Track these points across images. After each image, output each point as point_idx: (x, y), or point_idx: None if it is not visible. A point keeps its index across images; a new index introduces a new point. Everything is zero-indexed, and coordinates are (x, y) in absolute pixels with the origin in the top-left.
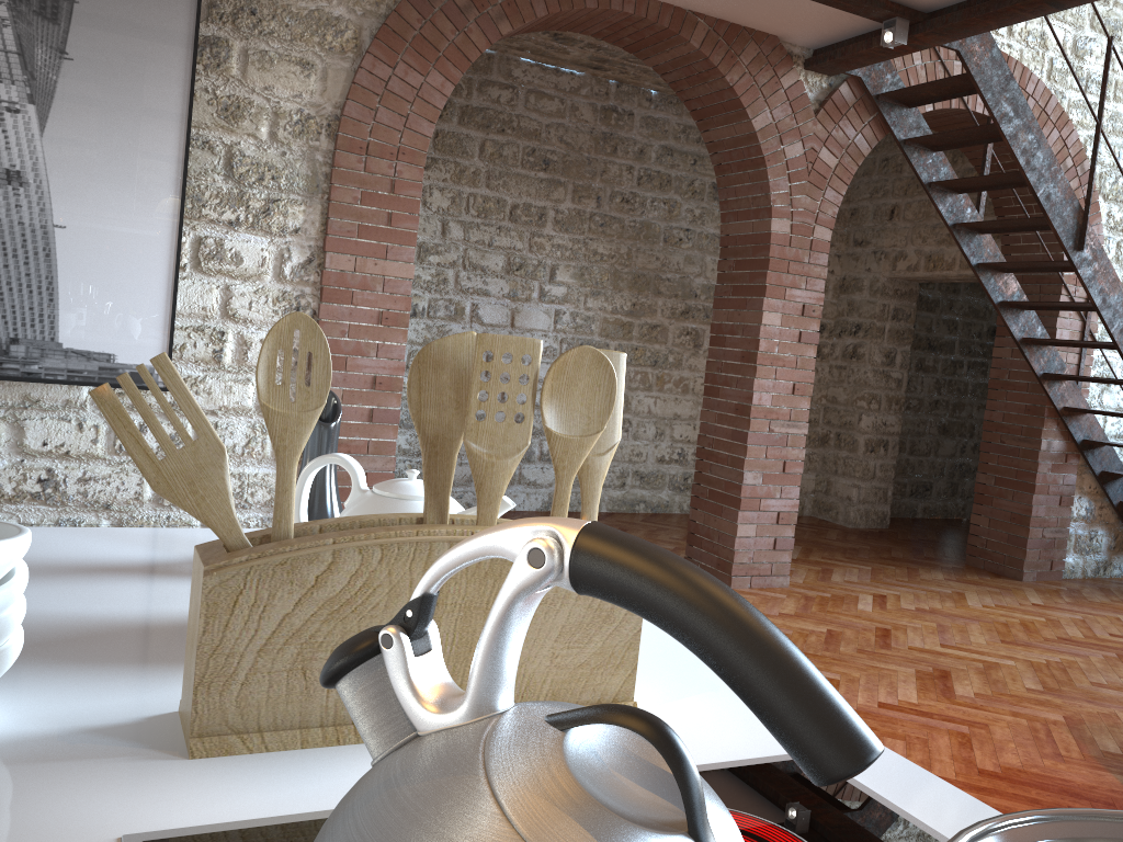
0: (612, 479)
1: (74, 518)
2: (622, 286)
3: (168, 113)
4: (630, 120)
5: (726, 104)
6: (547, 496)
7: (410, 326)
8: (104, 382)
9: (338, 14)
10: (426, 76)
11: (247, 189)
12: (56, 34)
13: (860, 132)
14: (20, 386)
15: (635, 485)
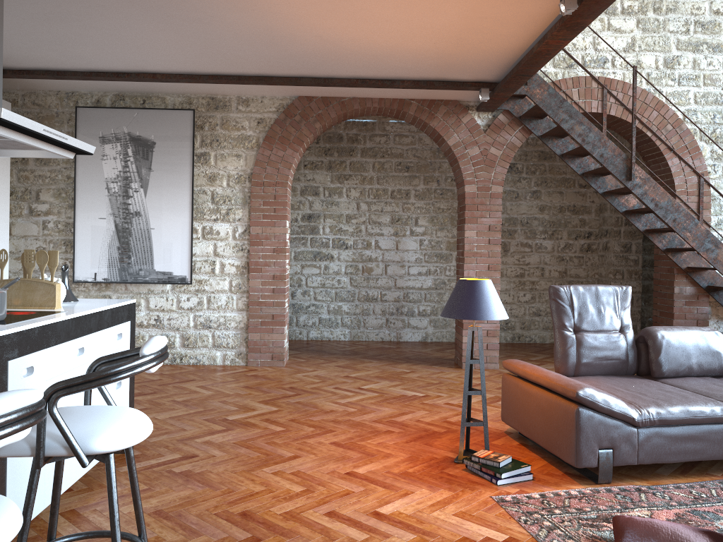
0: None
1: (167, 333)
2: (456, 223)
3: (185, 183)
4: None
5: (437, 135)
6: (424, 333)
7: (345, 253)
8: (169, 282)
9: (249, 134)
10: (285, 151)
11: (220, 206)
12: (148, 163)
13: (514, 135)
14: (147, 286)
15: None
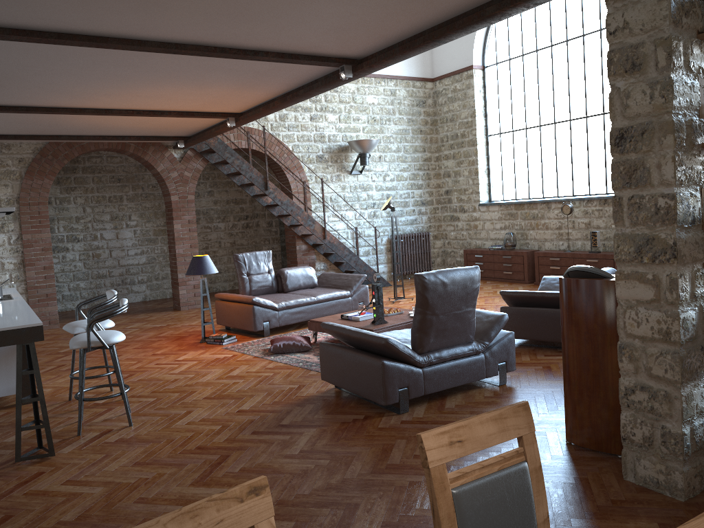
0: (169, 285)
1: None
2: (159, 217)
3: None
4: None
5: (149, 164)
6: (144, 295)
7: (78, 245)
8: None
9: (13, 169)
10: (43, 180)
11: None
12: None
13: (198, 163)
14: None
15: None
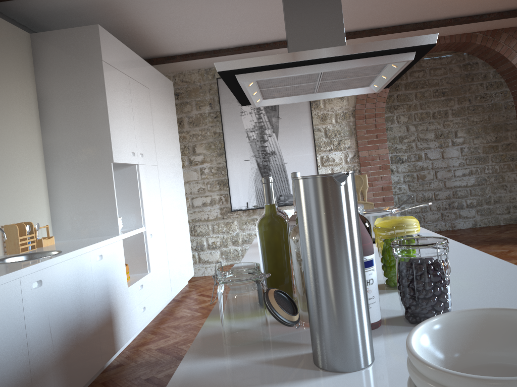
0: (503, 210)
1: None
2: (488, 131)
3: (306, 125)
4: (476, 65)
5: (499, 58)
6: (473, 221)
7: (402, 166)
8: None
9: None
10: None
11: (332, 139)
12: (276, 113)
13: None
14: (284, 207)
15: (515, 211)
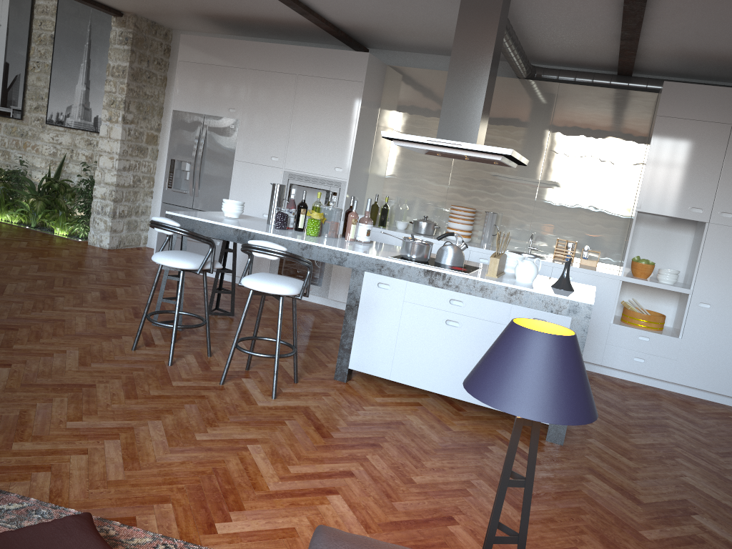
0: None
1: None
2: None
3: None
4: None
5: None
6: None
7: None
8: None
9: None
10: None
11: None
12: None
13: None
14: None
15: None
